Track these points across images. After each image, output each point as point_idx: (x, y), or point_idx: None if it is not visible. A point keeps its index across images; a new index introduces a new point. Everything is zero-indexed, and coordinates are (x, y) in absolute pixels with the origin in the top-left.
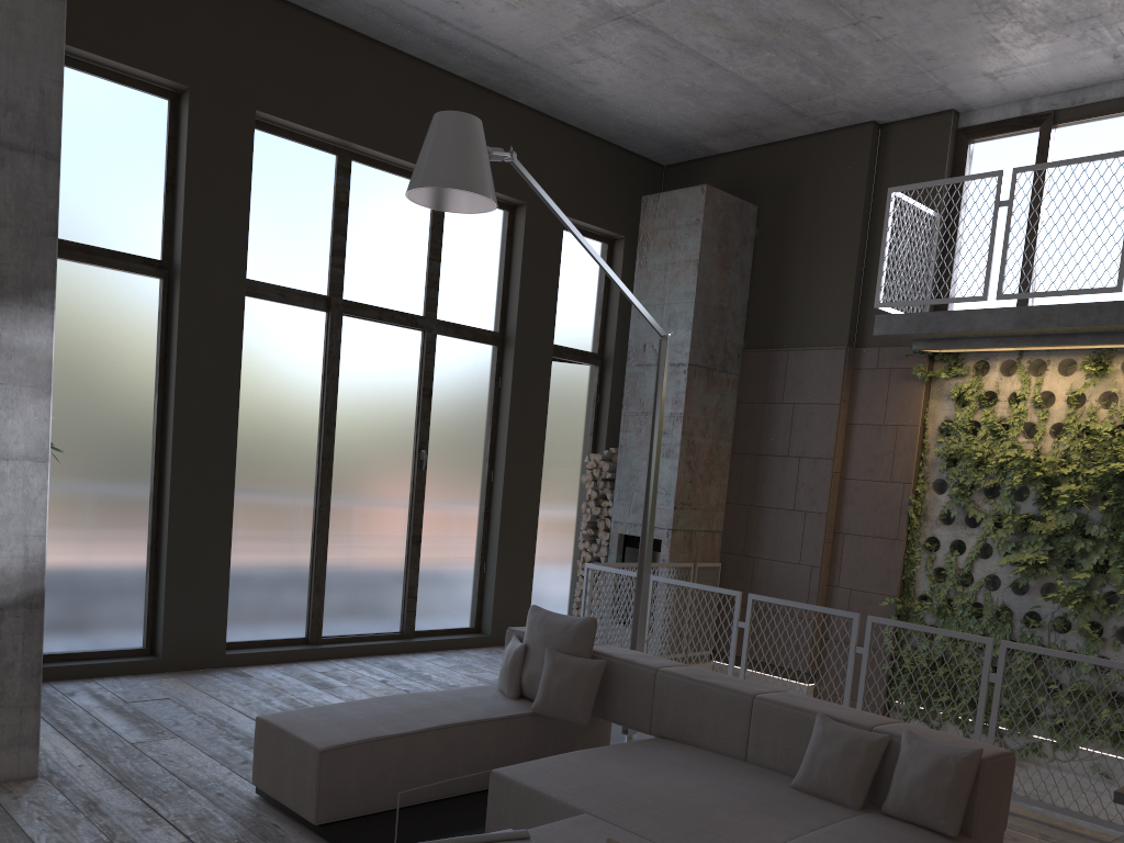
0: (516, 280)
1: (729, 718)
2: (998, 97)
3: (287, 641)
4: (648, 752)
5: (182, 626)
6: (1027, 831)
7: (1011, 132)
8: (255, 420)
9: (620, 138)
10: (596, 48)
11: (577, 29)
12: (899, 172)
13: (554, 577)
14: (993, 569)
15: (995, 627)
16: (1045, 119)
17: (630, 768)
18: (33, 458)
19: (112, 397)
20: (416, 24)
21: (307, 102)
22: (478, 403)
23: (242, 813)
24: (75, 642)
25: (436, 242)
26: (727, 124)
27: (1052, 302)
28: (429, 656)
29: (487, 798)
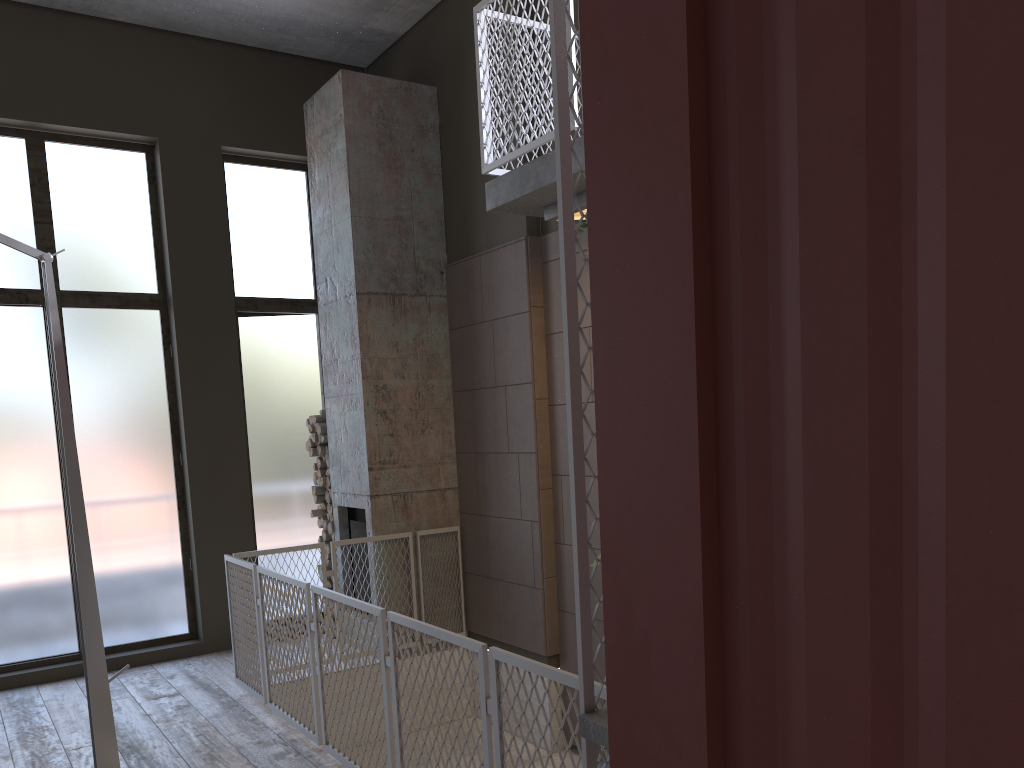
0: (165, 230)
1: None
2: None
3: None
4: None
5: None
6: None
7: None
8: None
9: (280, 43)
10: None
11: None
12: None
13: (302, 562)
14: None
15: None
16: None
17: None
18: None
19: None
20: None
21: None
22: (145, 378)
23: None
24: None
25: (41, 201)
26: None
27: None
28: None
29: None
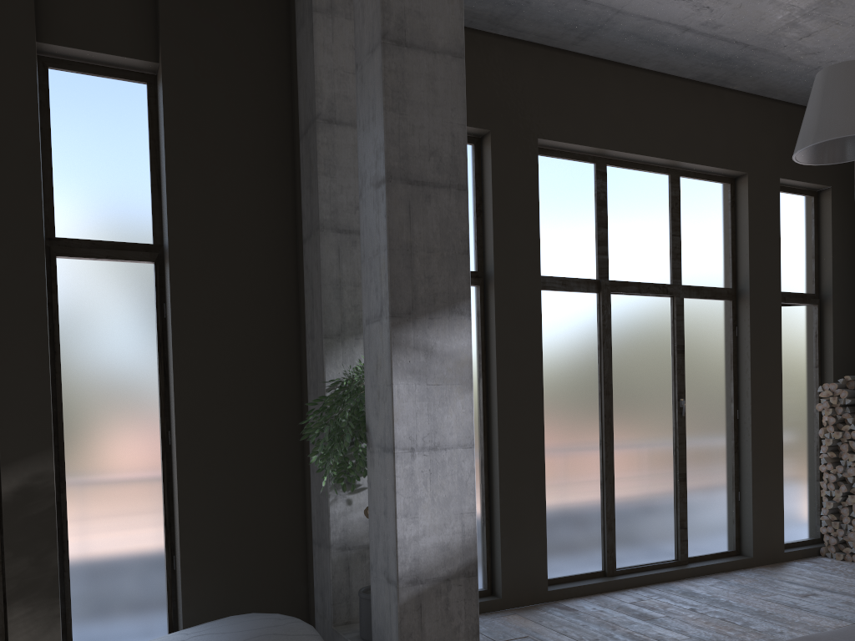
0: (744, 240)
1: None
2: None
3: (588, 575)
4: None
5: (514, 569)
6: None
7: None
8: (551, 391)
9: None
10: (832, 17)
11: (820, 2)
12: None
13: (797, 499)
14: None
15: None
16: None
17: None
18: (463, 445)
19: None
20: (661, 39)
21: (574, 124)
22: (719, 352)
23: None
24: None
25: (675, 220)
26: None
27: None
28: (709, 581)
29: None
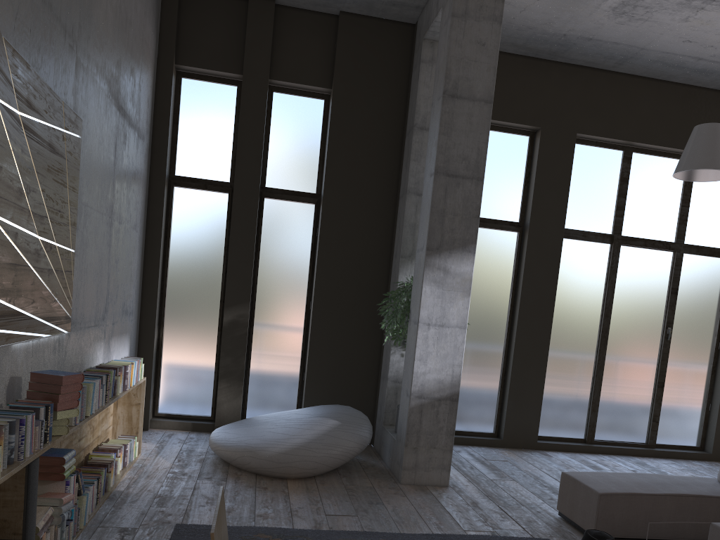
0: None
1: None
2: None
3: (572, 439)
4: None
5: (514, 423)
6: None
7: None
8: (563, 309)
9: None
10: None
11: None
12: None
13: None
14: None
15: None
16: None
17: None
18: (459, 326)
19: (488, 296)
20: (681, 64)
21: (607, 123)
22: (711, 297)
23: (550, 523)
24: (460, 425)
25: (686, 194)
26: None
27: None
28: (665, 461)
29: None
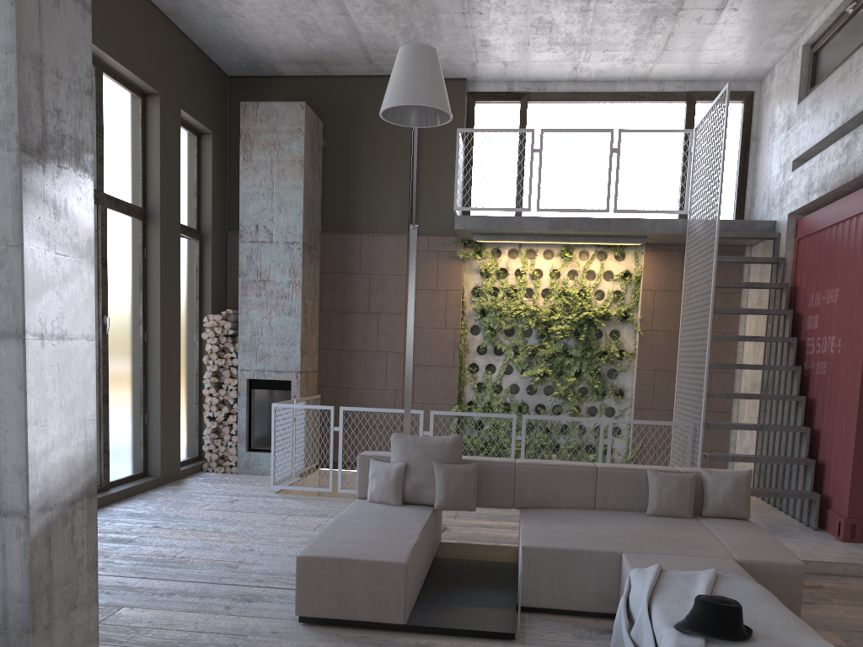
0: (155, 162)
1: (580, 484)
2: (497, 76)
3: None
4: (549, 516)
5: None
6: None
7: (502, 101)
8: None
9: (212, 48)
10: None
11: None
12: None
13: (183, 421)
14: (514, 380)
15: (518, 416)
16: (523, 96)
17: (572, 526)
18: (86, 336)
19: None
20: None
21: None
22: (132, 271)
23: (325, 638)
24: None
25: (99, 119)
26: (311, 56)
27: (535, 213)
28: (138, 502)
29: (440, 578)
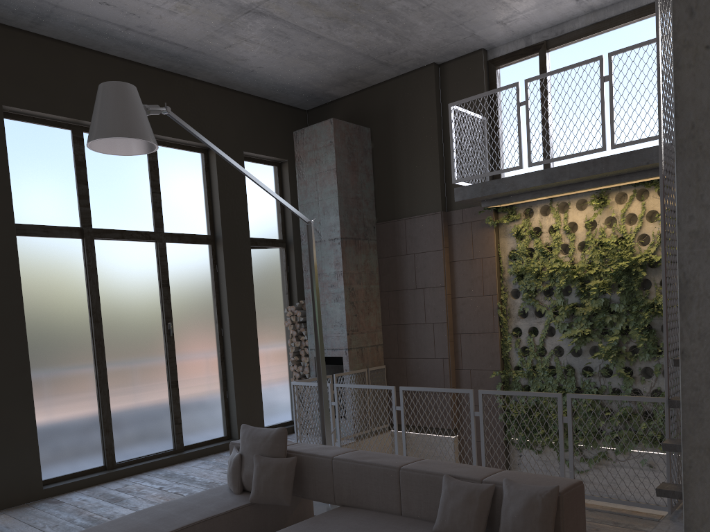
0: (216, 198)
1: (385, 486)
2: (509, 36)
3: (90, 471)
4: (331, 521)
5: (6, 475)
6: (605, 521)
7: (521, 58)
8: (40, 321)
9: (273, 95)
10: (239, 35)
11: (222, 23)
12: (456, 94)
13: (278, 392)
14: (558, 342)
15: (565, 380)
16: (541, 46)
17: None
18: None
19: None
20: (110, 33)
21: (41, 95)
22: (203, 284)
23: None
24: None
25: (155, 180)
26: (340, 77)
27: (565, 164)
28: (196, 462)
29: None
